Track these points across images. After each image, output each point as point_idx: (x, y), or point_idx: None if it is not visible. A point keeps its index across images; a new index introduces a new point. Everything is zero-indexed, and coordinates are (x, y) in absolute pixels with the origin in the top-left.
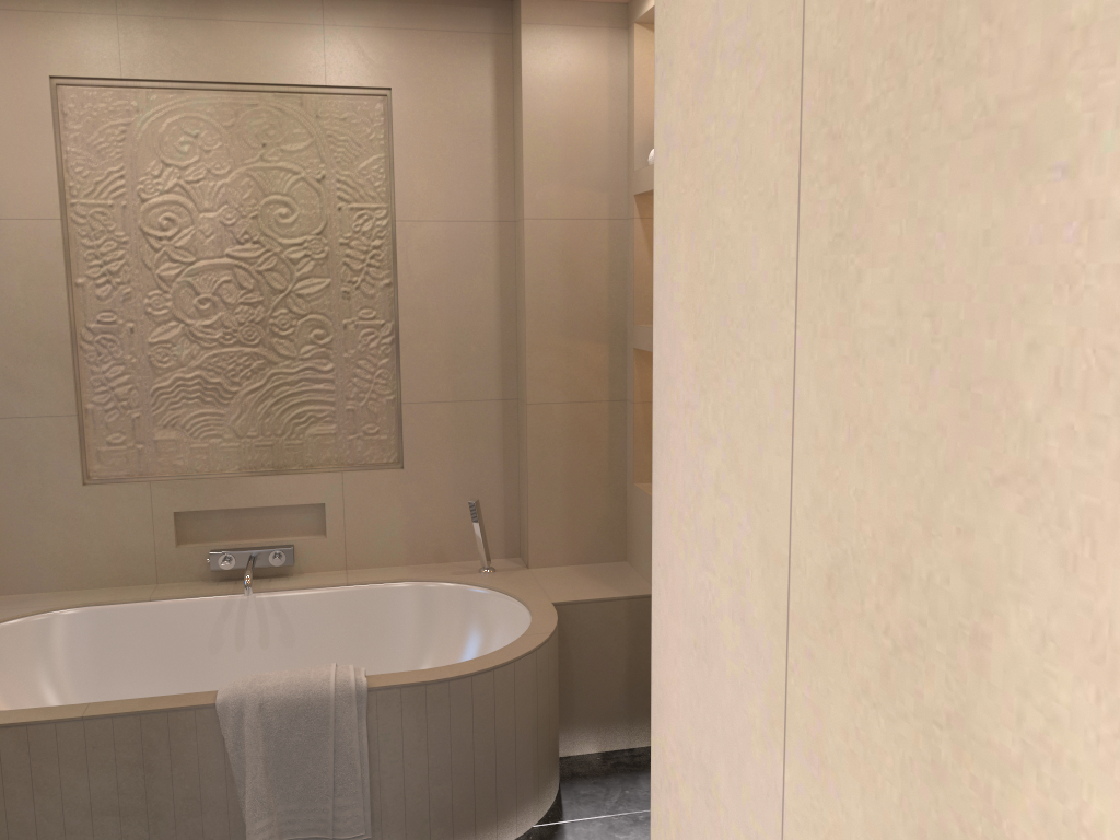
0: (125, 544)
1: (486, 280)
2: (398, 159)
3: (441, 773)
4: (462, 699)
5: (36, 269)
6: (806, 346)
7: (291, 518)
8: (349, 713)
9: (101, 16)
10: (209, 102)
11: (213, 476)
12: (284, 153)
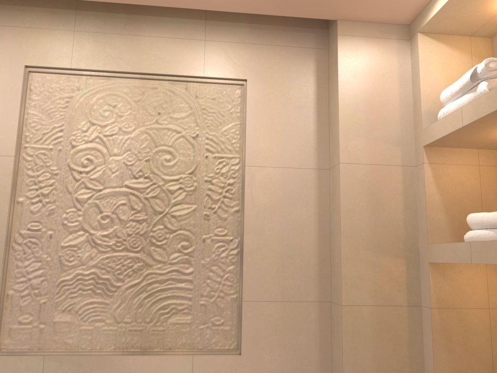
0: None
1: (308, 210)
2: (249, 124)
3: None
4: None
5: None
6: None
7: None
8: None
9: (64, 31)
10: (126, 85)
11: (93, 353)
12: (172, 119)
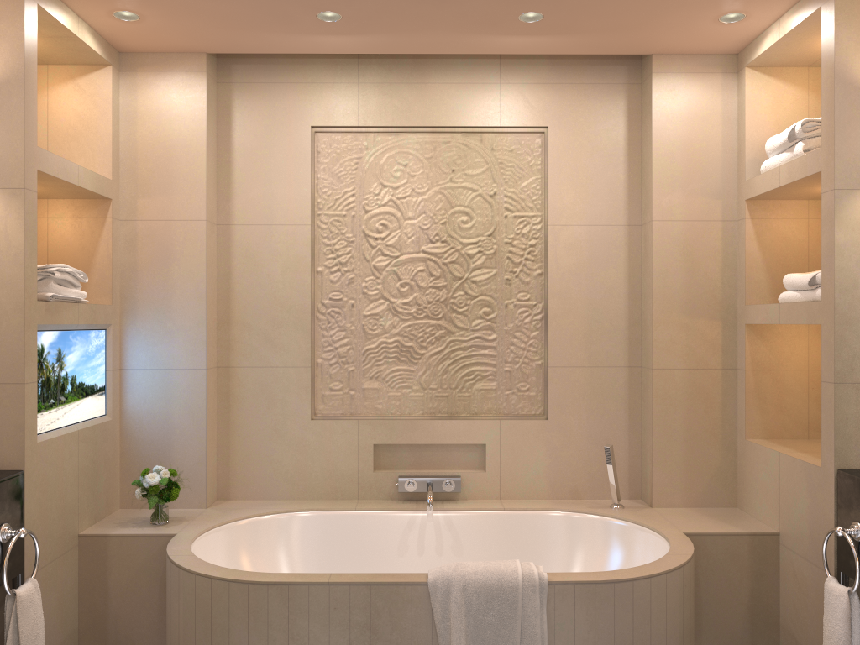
0: (337, 466)
1: (617, 271)
2: (551, 178)
3: None
4: (624, 600)
5: (292, 260)
6: None
7: (458, 455)
8: (533, 601)
9: (347, 84)
10: (416, 141)
11: (403, 418)
12: (467, 176)
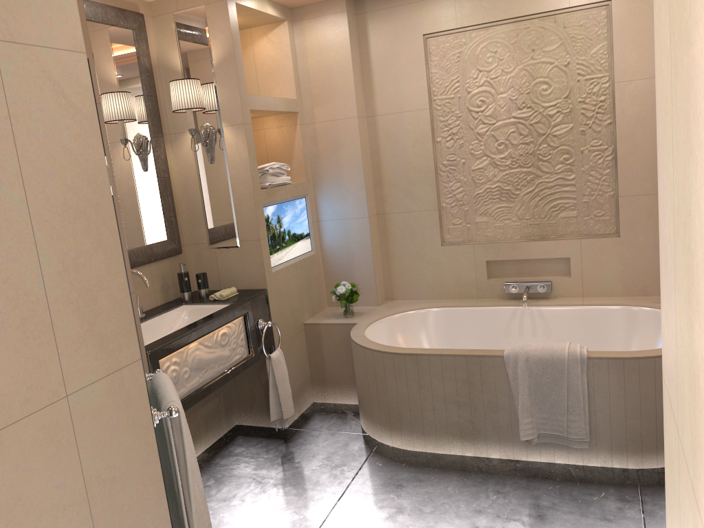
0: (461, 277)
1: None
2: (616, 43)
3: (633, 413)
4: (647, 371)
5: (418, 136)
6: (673, 118)
7: (550, 266)
8: (576, 369)
9: None
10: (502, 31)
11: (506, 241)
12: (545, 53)
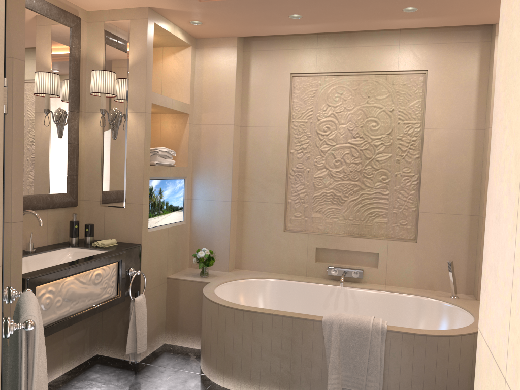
0: (295, 257)
1: (466, 157)
2: (428, 101)
3: (418, 379)
4: (431, 346)
5: (277, 146)
6: None
7: (363, 258)
8: (377, 338)
9: (311, 49)
10: (348, 80)
11: (333, 234)
12: (377, 100)
